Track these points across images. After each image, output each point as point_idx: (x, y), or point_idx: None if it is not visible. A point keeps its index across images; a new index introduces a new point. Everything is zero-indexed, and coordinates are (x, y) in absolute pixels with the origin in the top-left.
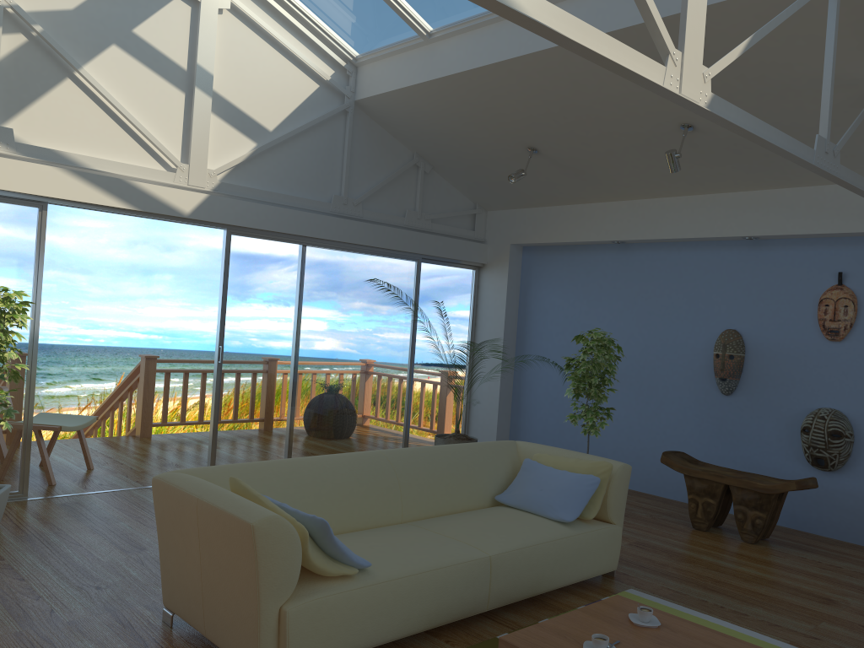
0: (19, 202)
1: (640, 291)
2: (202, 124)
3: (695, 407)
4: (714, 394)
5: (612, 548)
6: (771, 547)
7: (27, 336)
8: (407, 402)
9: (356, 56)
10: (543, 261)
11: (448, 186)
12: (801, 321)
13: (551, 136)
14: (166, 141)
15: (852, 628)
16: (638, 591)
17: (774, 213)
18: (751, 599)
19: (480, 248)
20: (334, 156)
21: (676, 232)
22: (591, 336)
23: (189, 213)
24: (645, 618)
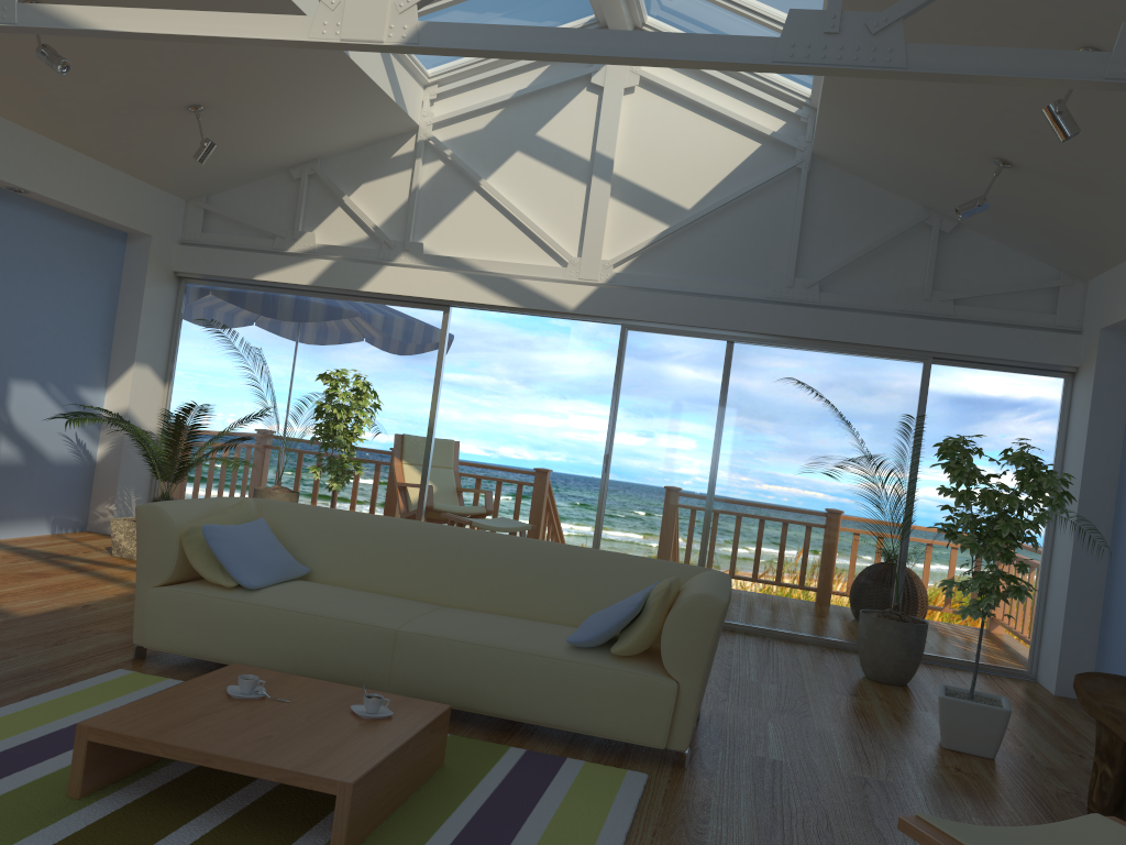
0: (428, 307)
1: None
2: (598, 213)
3: None
4: None
5: (648, 708)
6: None
7: (426, 426)
8: (897, 568)
9: (810, 96)
10: None
11: (999, 248)
12: None
13: (991, 133)
14: (563, 236)
15: None
16: (641, 777)
17: None
18: None
19: (1063, 341)
20: (781, 228)
21: None
22: (947, 441)
23: (574, 307)
24: (364, 705)
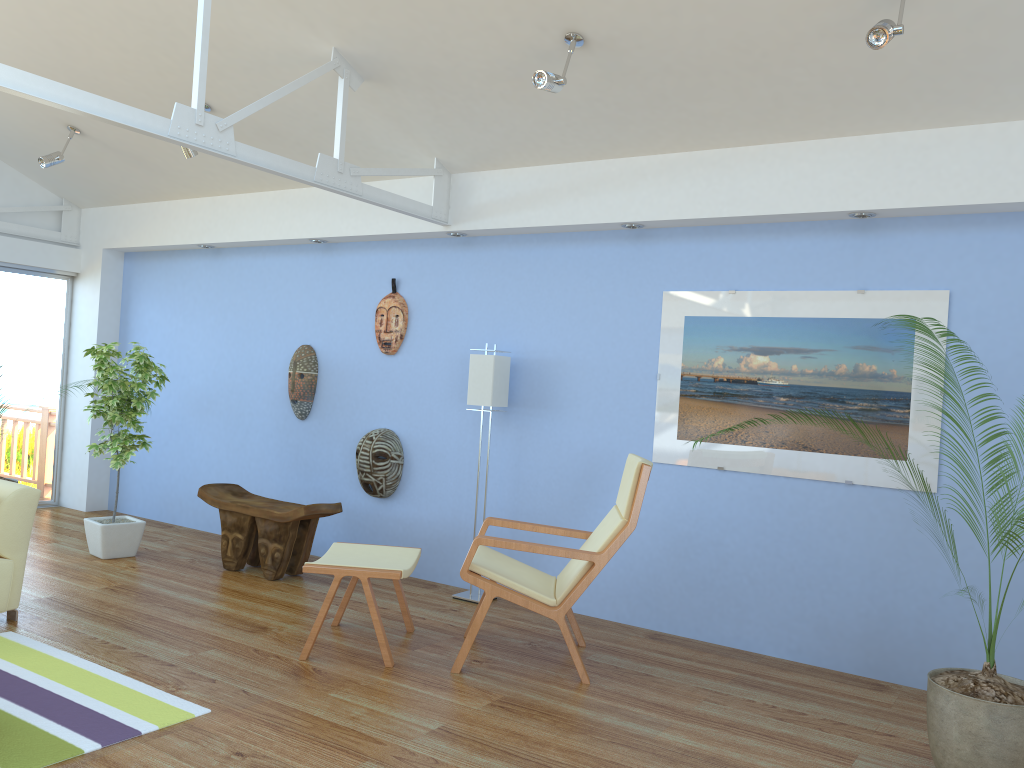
0: None
1: (230, 304)
2: None
3: (276, 435)
4: (292, 419)
5: None
6: (292, 582)
7: None
8: None
9: None
10: (144, 270)
11: (16, 174)
12: (364, 334)
13: None
14: None
15: (240, 652)
16: (14, 633)
17: (331, 212)
18: (162, 633)
19: (69, 253)
20: None
21: (251, 234)
22: (101, 349)
23: None
24: None
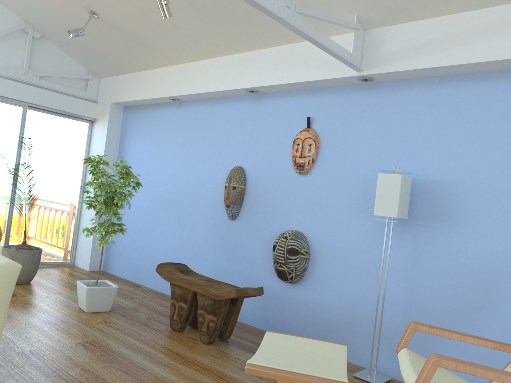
0: None
1: (187, 138)
2: None
3: (213, 229)
4: (225, 219)
5: None
6: (221, 347)
7: None
8: (7, 220)
9: None
10: (134, 117)
11: (61, 53)
12: (282, 159)
13: None
14: None
15: None
16: None
17: (264, 68)
18: None
19: (90, 106)
20: None
21: (204, 87)
22: (94, 158)
23: None
24: None
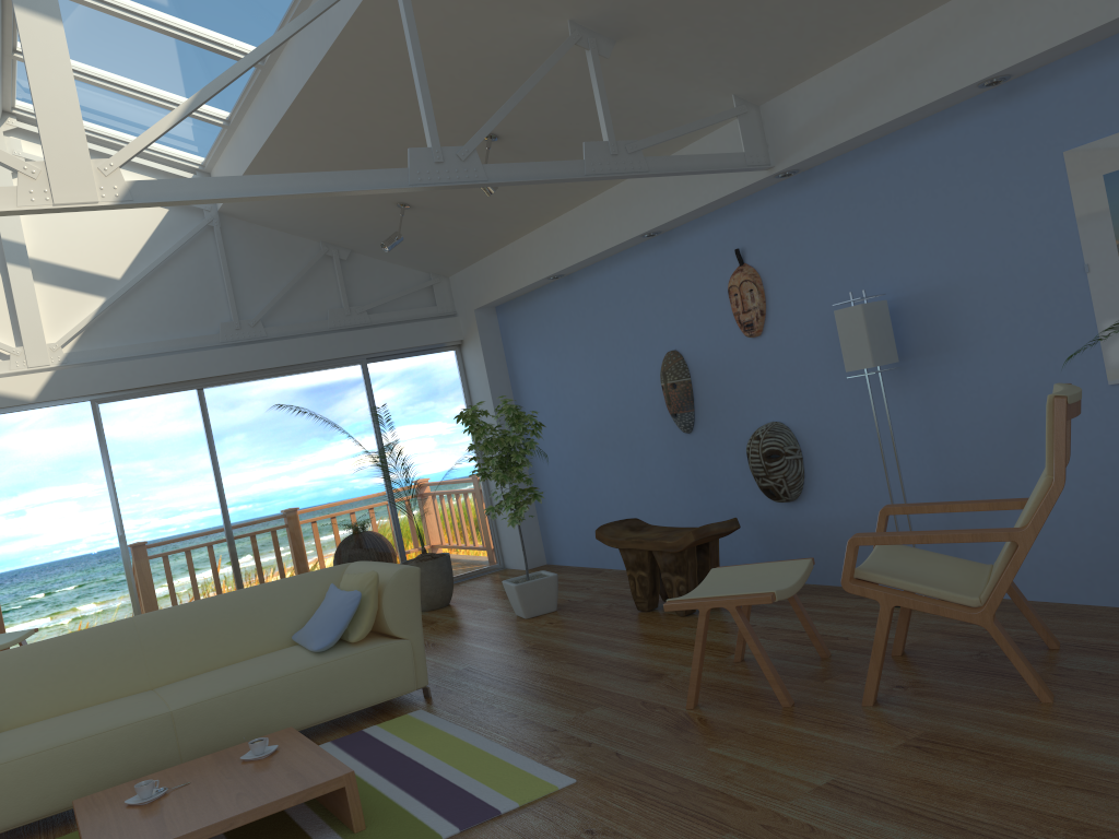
0: None
1: (593, 329)
2: (27, 299)
3: (669, 455)
4: (679, 435)
5: (397, 667)
6: None
7: None
8: (394, 527)
9: (202, 163)
10: (514, 318)
11: (384, 264)
12: (724, 322)
13: None
14: None
15: (626, 707)
16: (422, 711)
17: (652, 198)
18: (556, 694)
19: (448, 324)
20: (212, 280)
21: (587, 250)
22: (467, 412)
23: (35, 396)
24: (254, 750)
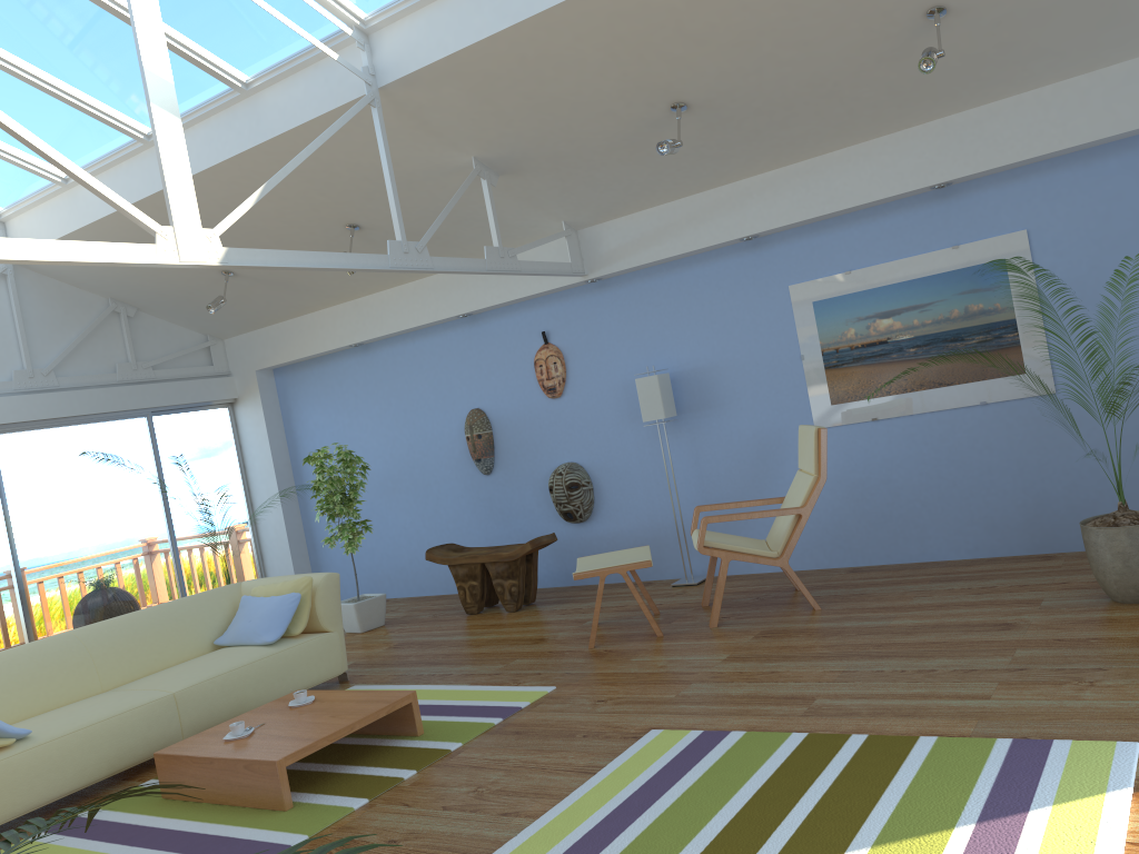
0: None
1: (391, 390)
2: None
3: (466, 494)
4: (478, 476)
5: (331, 653)
6: (532, 609)
7: None
8: (177, 573)
9: None
10: (296, 380)
11: (165, 324)
12: (527, 386)
13: None
14: None
15: (540, 656)
16: (360, 686)
17: (473, 287)
18: (468, 660)
19: (225, 382)
20: (3, 327)
21: (400, 324)
22: (318, 454)
23: None
24: (300, 699)
